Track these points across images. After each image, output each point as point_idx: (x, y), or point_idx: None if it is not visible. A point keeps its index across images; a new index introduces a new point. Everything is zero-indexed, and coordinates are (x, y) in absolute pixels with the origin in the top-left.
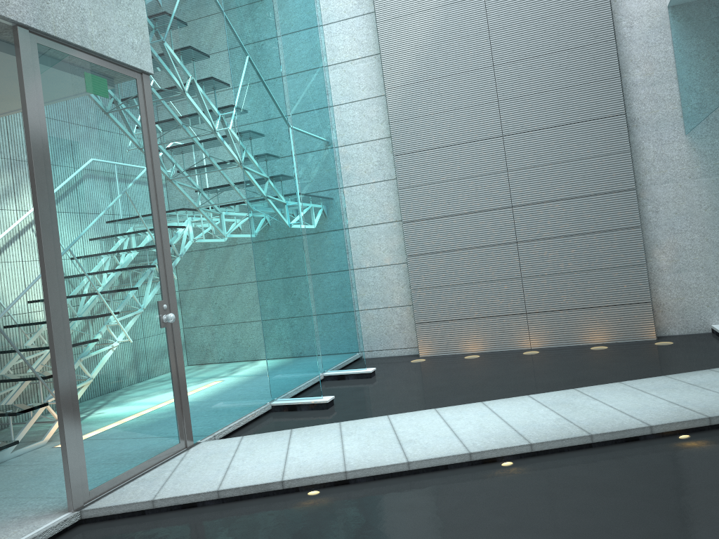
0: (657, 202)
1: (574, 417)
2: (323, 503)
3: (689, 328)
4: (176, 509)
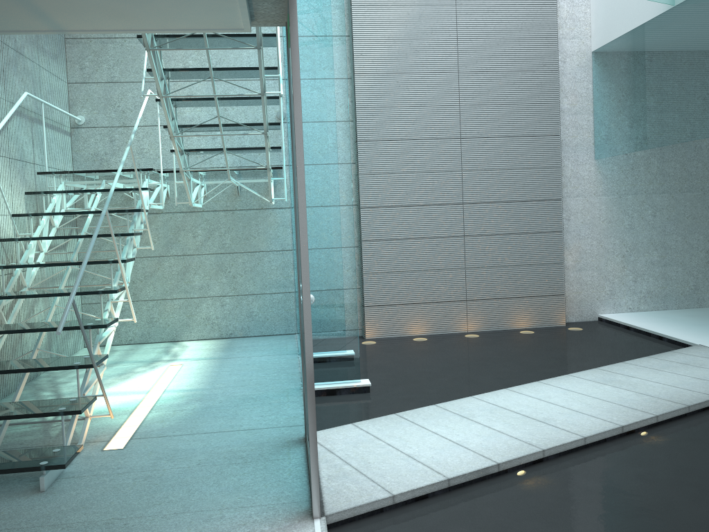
0: (570, 212)
1: (645, 392)
2: (554, 480)
3: (583, 317)
4: (410, 502)
